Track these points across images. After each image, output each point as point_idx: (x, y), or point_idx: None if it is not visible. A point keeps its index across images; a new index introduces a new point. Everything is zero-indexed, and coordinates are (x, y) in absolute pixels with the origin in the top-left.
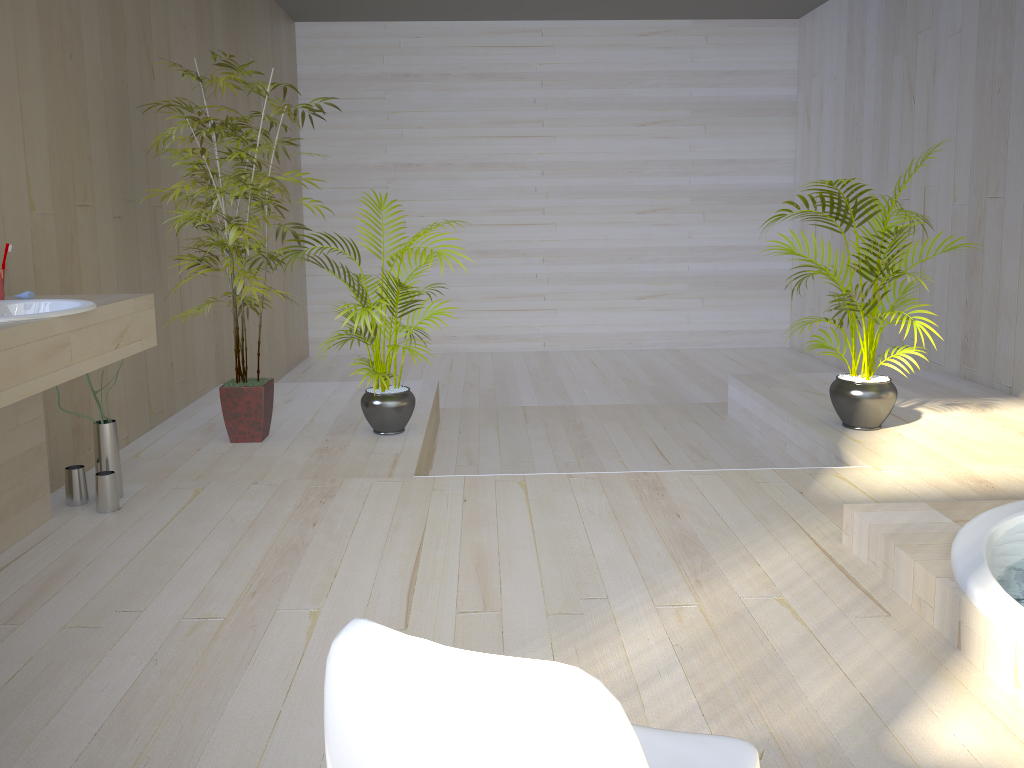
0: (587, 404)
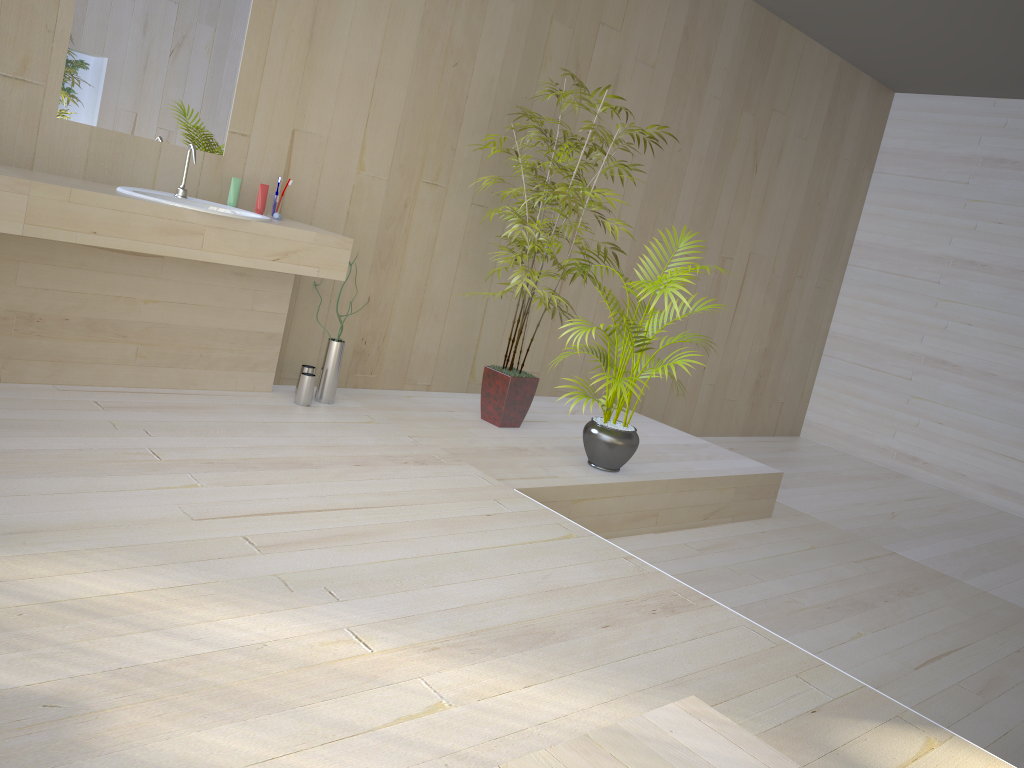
0: (981, 588)
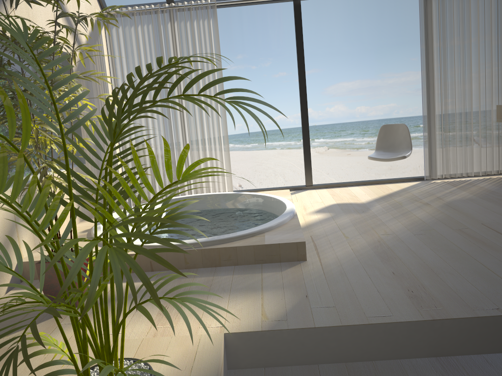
0: None
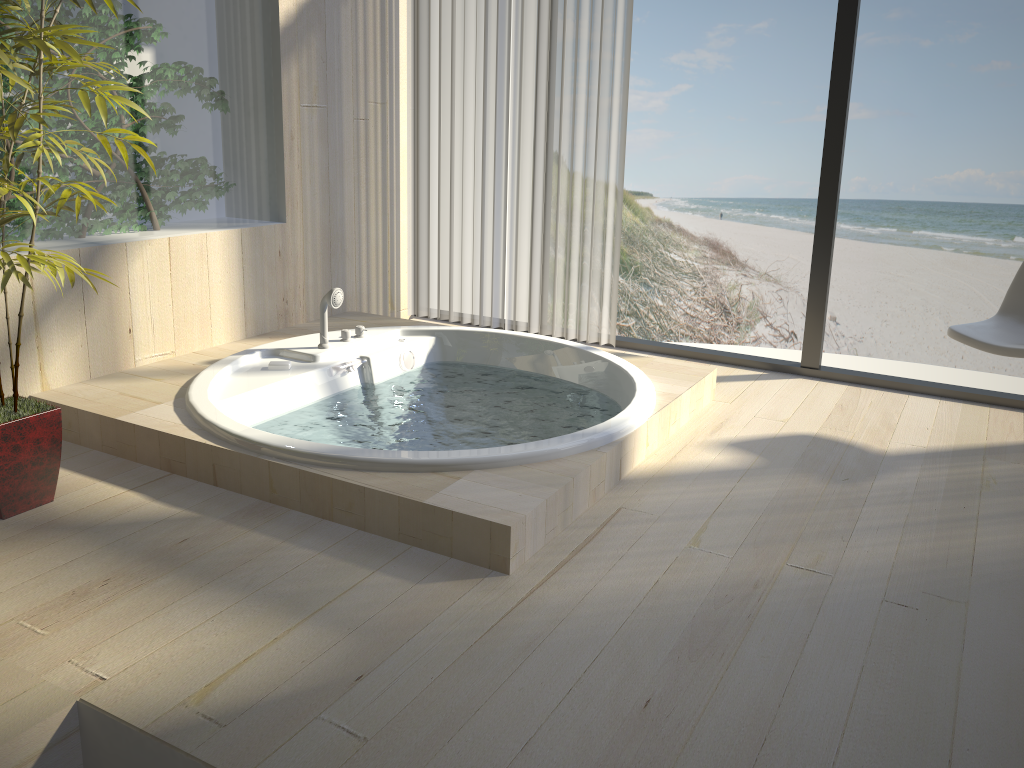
0: None
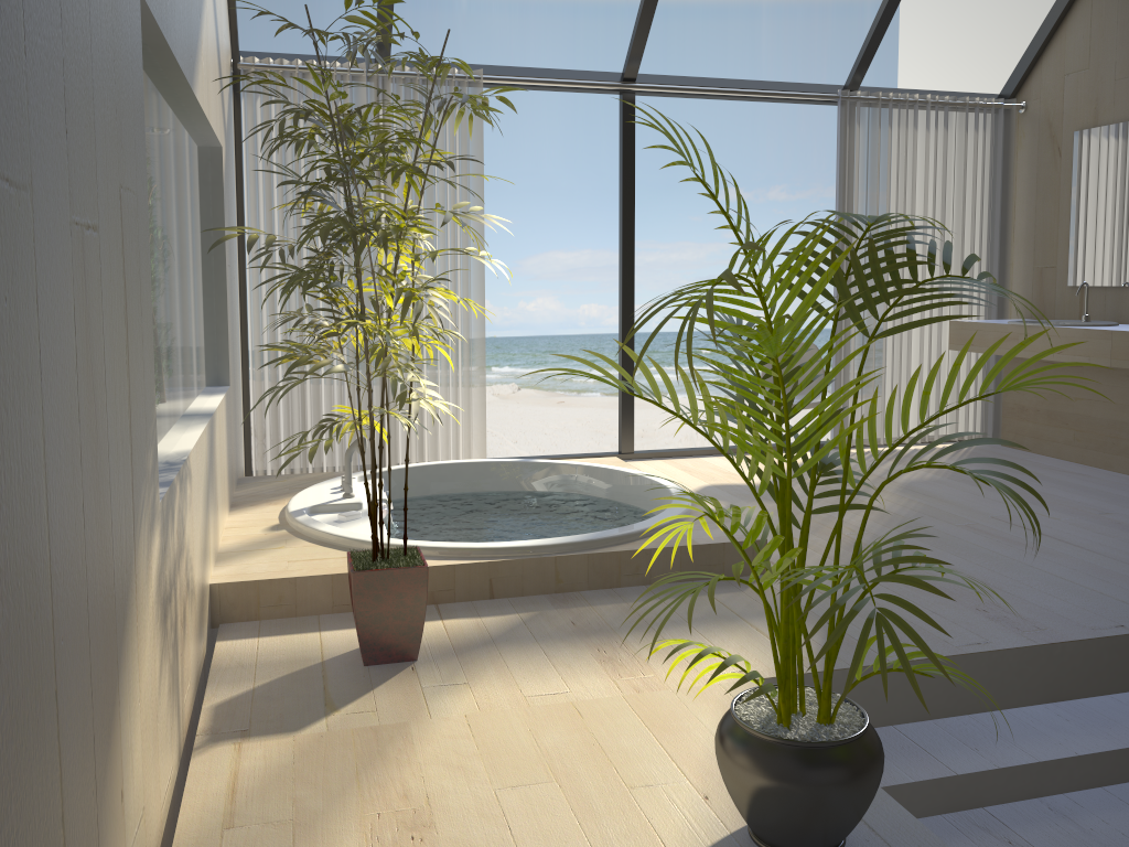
0: None
